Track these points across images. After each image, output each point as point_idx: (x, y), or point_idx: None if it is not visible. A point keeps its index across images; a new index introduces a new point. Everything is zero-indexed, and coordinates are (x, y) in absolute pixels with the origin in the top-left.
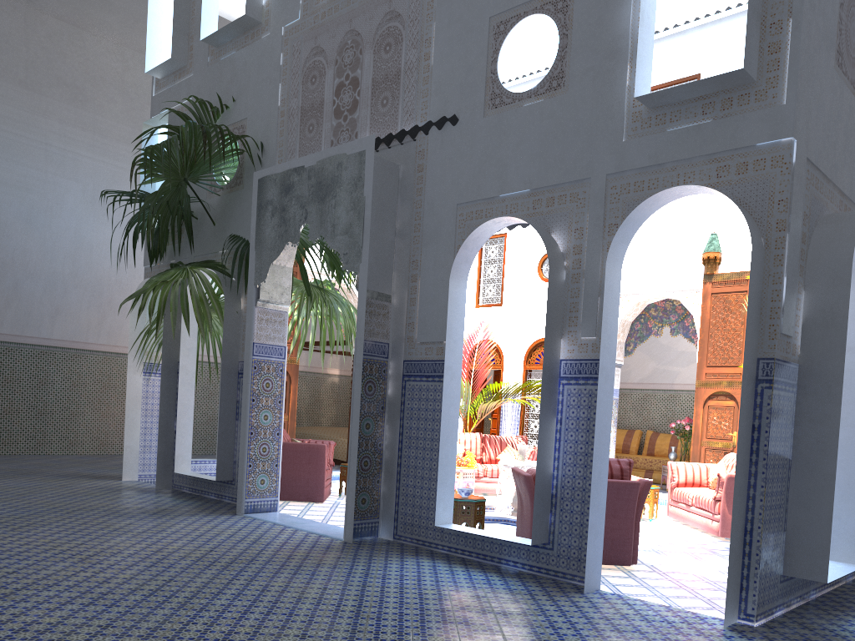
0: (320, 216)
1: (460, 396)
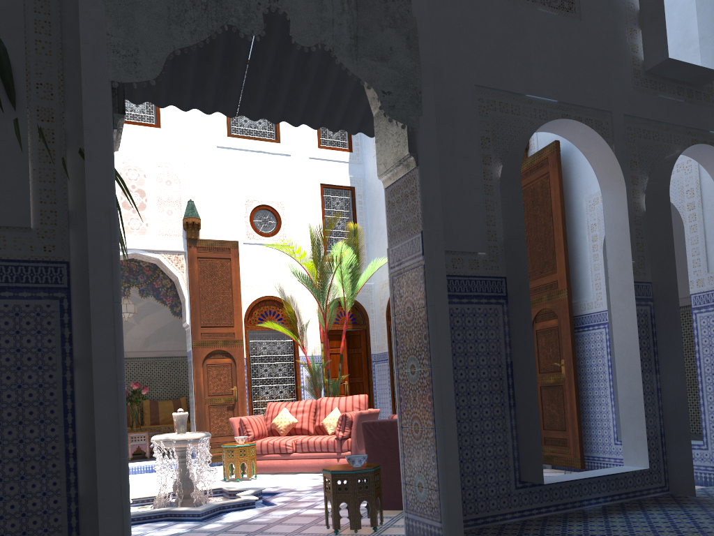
0: (317, 9)
1: None
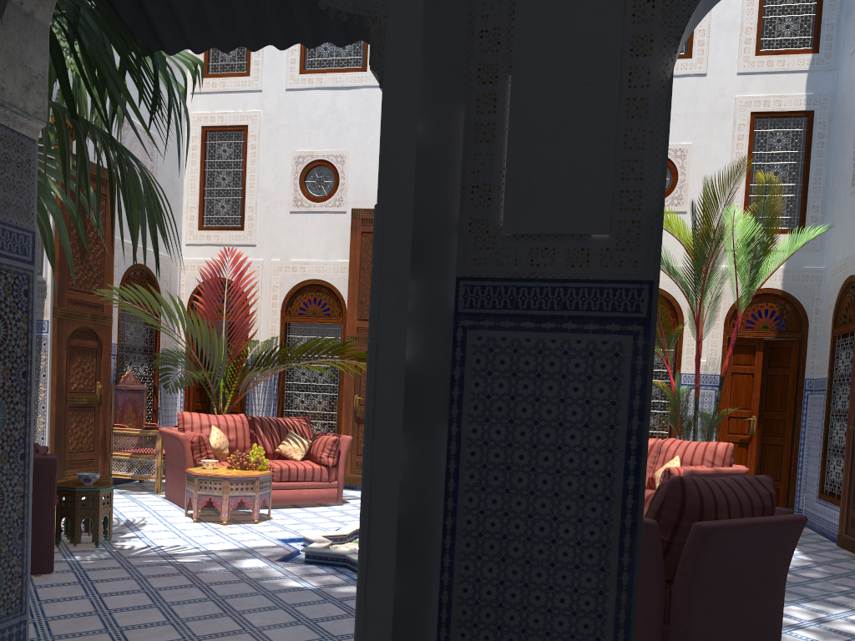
0: None
1: (211, 360)
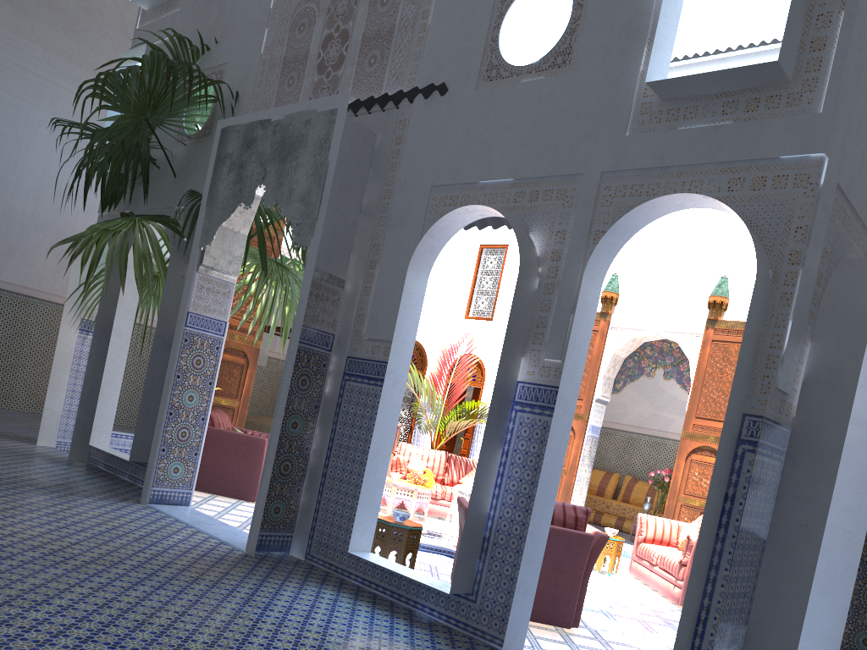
0: (278, 178)
1: (431, 409)
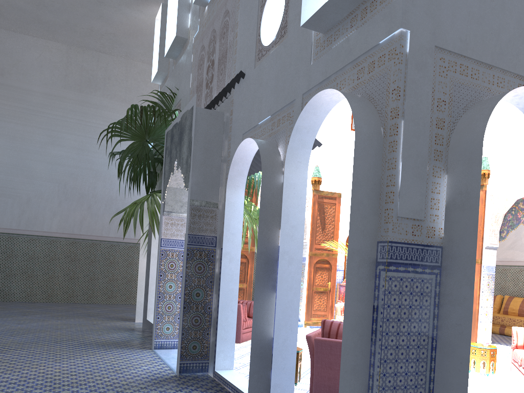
0: (179, 153)
1: None
